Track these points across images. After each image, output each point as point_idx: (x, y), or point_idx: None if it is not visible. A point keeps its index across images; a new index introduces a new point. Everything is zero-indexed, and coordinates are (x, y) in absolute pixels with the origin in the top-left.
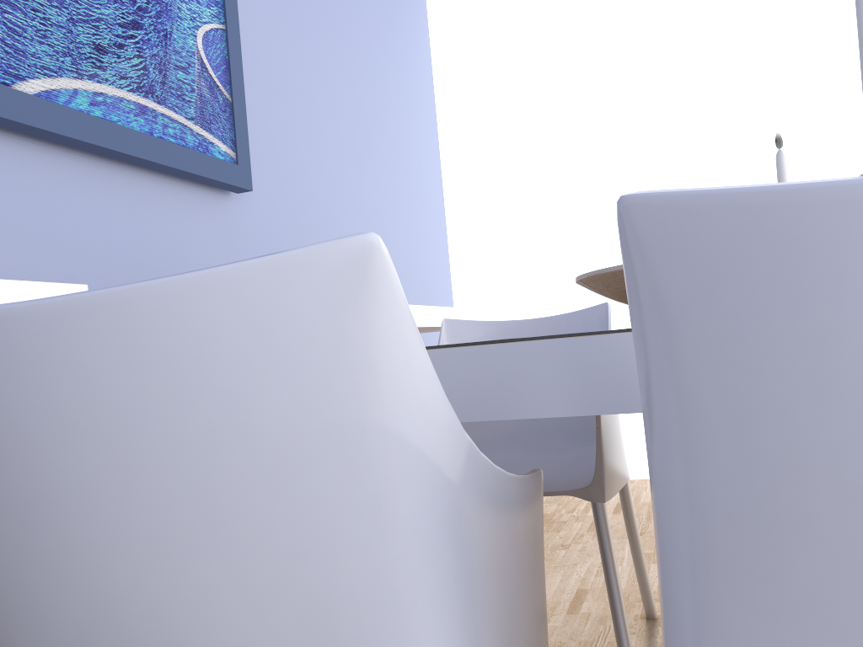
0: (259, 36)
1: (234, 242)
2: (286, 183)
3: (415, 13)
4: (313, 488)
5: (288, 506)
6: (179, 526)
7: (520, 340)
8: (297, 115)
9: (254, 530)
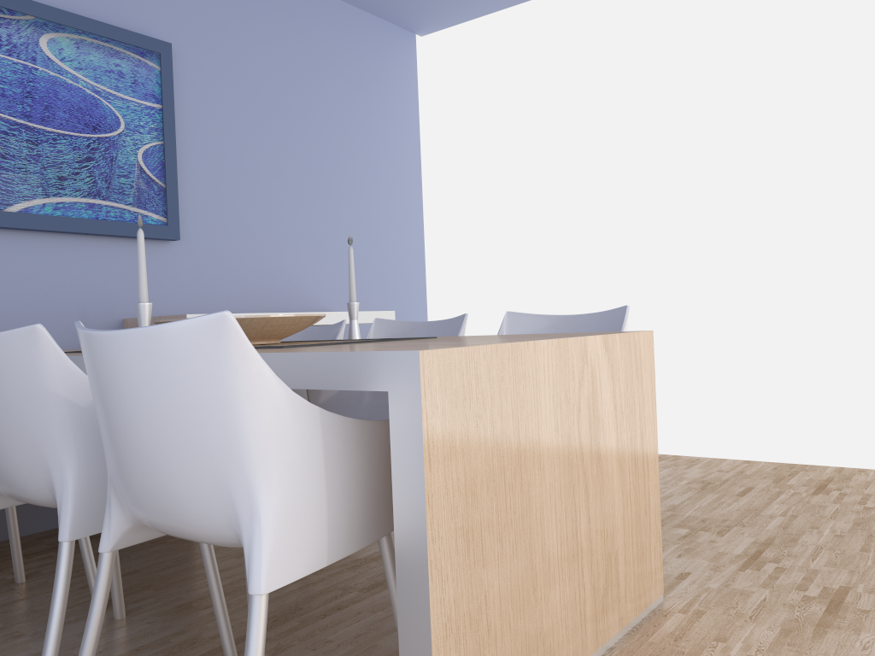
0: (206, 135)
1: (172, 270)
2: (225, 227)
3: (398, 72)
4: None
5: None
6: None
7: None
8: (240, 180)
9: None
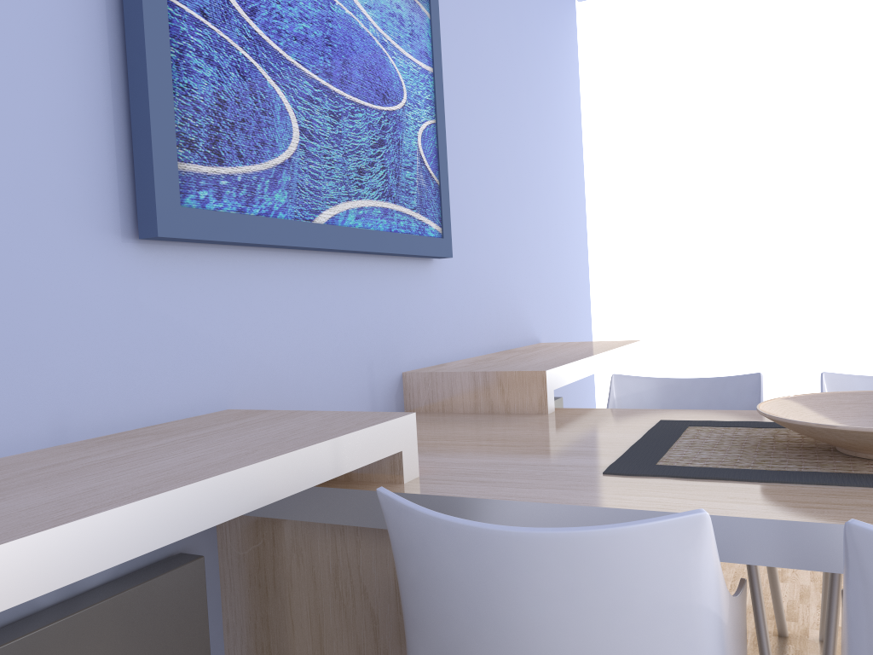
0: (452, 113)
1: (435, 299)
2: (469, 237)
3: (567, 43)
4: (663, 633)
5: (649, 641)
6: (590, 645)
7: (727, 479)
8: (478, 175)
9: (630, 651)
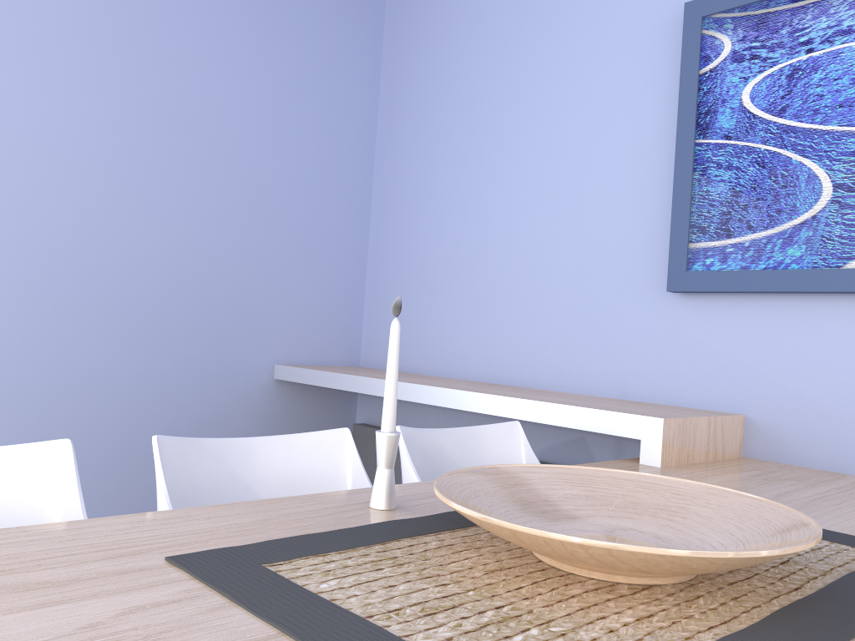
0: None
1: None
2: None
3: None
4: None
5: None
6: None
7: None
8: None
9: None
